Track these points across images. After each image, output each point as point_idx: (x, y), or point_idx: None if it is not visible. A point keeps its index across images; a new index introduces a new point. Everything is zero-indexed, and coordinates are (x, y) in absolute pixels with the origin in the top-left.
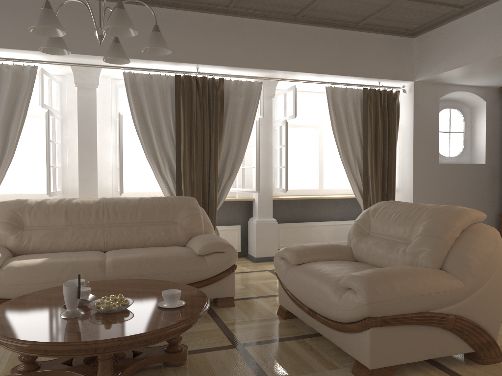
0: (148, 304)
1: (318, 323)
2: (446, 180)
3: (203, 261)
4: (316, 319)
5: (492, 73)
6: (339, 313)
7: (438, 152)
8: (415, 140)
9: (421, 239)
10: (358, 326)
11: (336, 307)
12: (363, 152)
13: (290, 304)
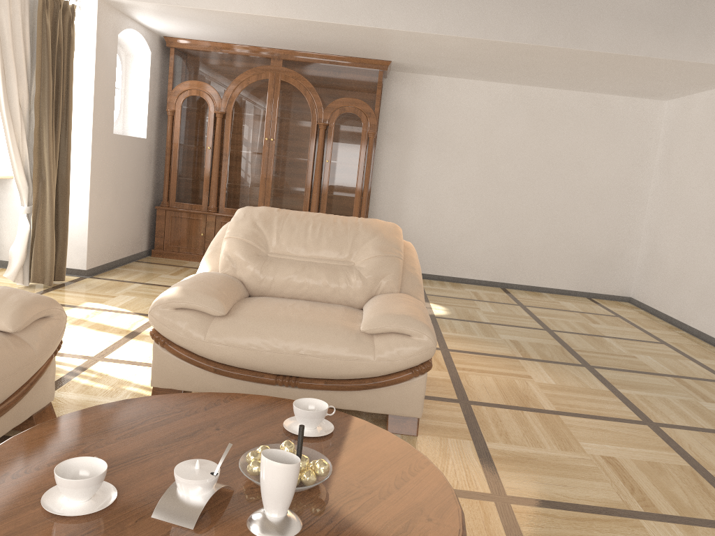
0: (280, 443)
1: (299, 391)
2: (118, 159)
3: (25, 344)
4: (304, 386)
5: (201, 23)
6: (381, 366)
7: (114, 116)
8: (96, 94)
9: (382, 261)
10: (412, 375)
11: (372, 361)
12: (35, 103)
13: (206, 380)
